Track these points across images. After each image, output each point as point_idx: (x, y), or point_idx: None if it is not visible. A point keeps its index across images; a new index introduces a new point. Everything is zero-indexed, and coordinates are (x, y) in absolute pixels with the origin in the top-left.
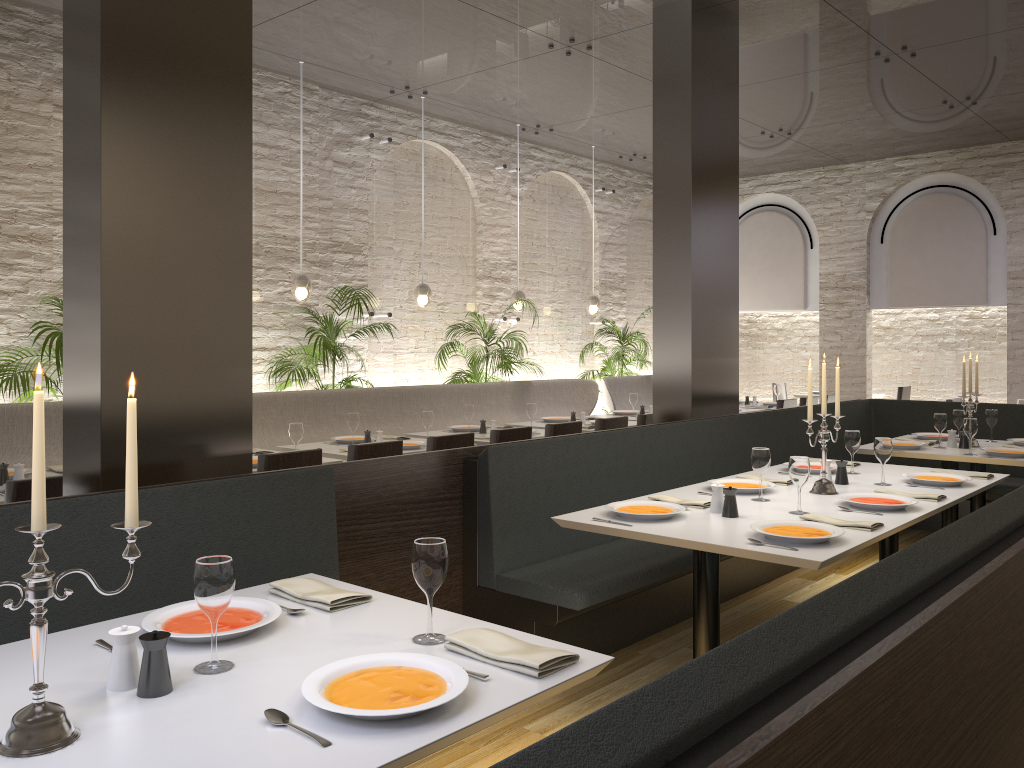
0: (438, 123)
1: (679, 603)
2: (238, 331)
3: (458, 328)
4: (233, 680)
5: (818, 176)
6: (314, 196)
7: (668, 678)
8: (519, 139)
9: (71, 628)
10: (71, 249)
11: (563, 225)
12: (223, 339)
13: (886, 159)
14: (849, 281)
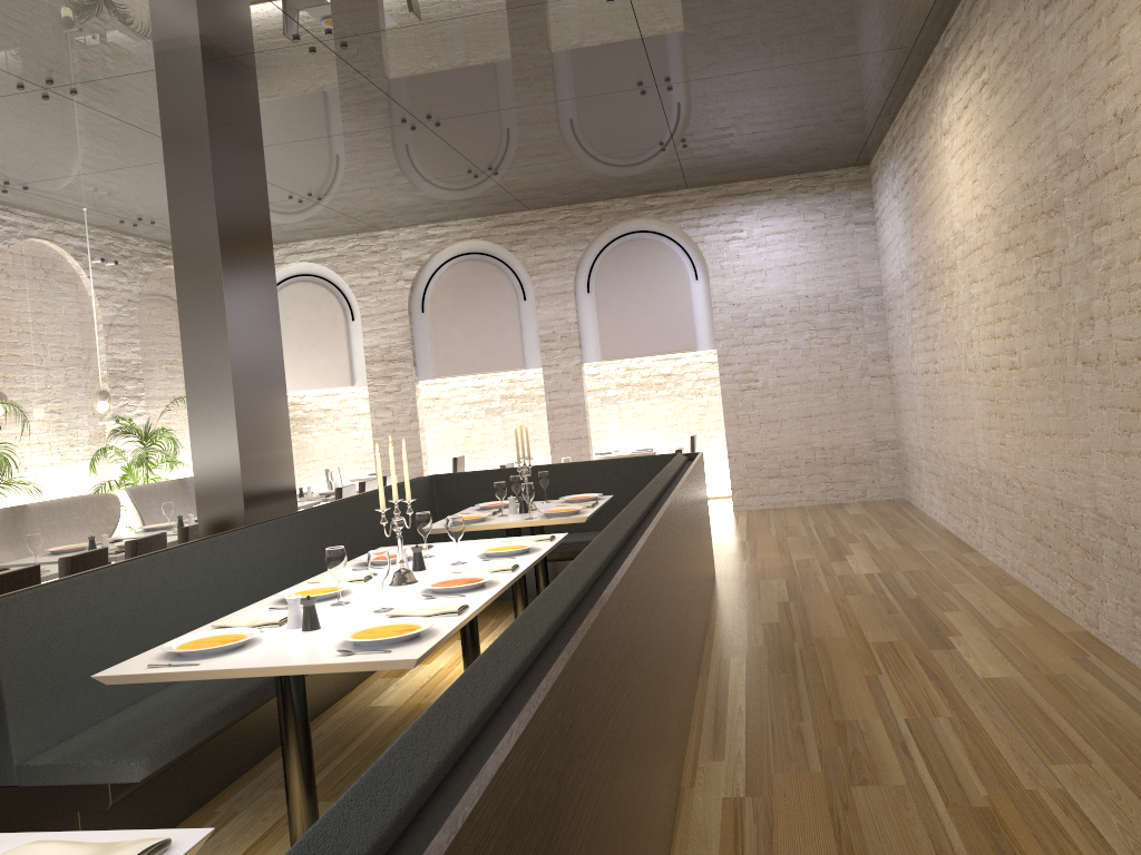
0: None
1: (257, 740)
2: None
3: None
4: None
5: (353, 243)
6: None
7: (311, 835)
8: None
9: None
10: None
11: (53, 305)
12: None
13: (419, 226)
14: (395, 353)
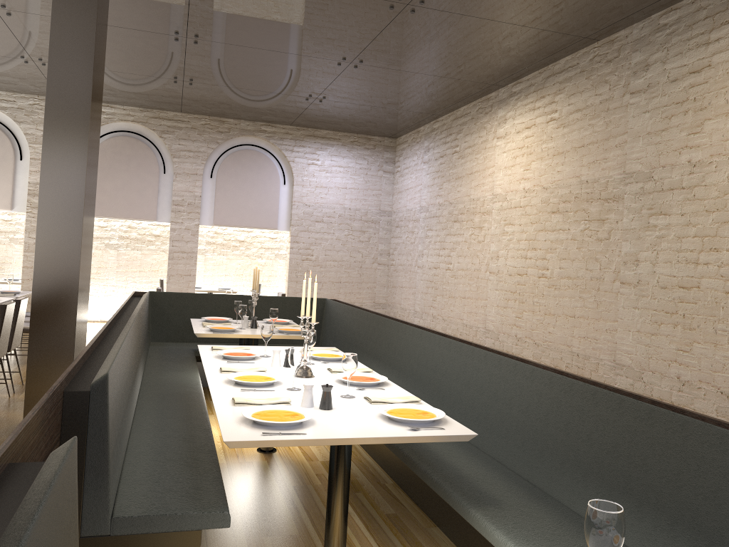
0: None
1: None
2: None
3: None
4: None
5: (33, 102)
6: None
7: None
8: None
9: None
10: None
11: None
12: None
13: None
14: None
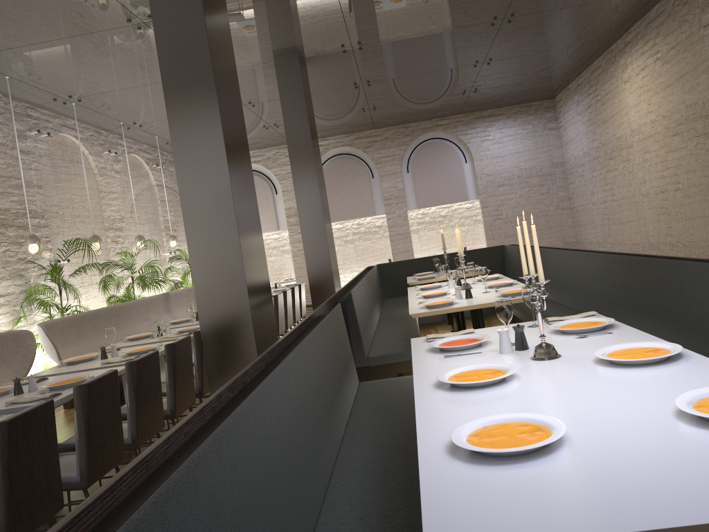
0: (72, 122)
1: None
2: (261, 240)
3: (108, 265)
4: (529, 342)
5: (275, 151)
6: (14, 177)
7: None
8: (113, 132)
9: (337, 390)
10: (192, 197)
11: (143, 190)
12: (259, 245)
13: None
14: None
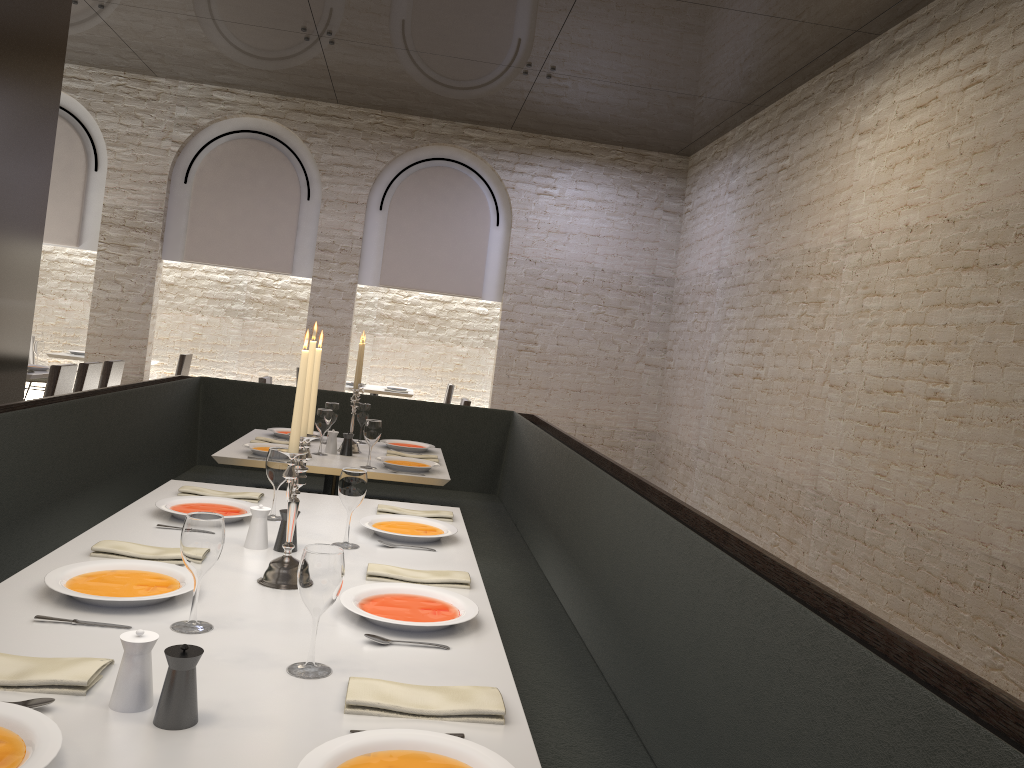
0: None
1: None
2: None
3: None
4: None
5: (117, 82)
6: None
7: None
8: None
9: None
10: None
11: None
12: None
13: (204, 85)
14: (141, 221)
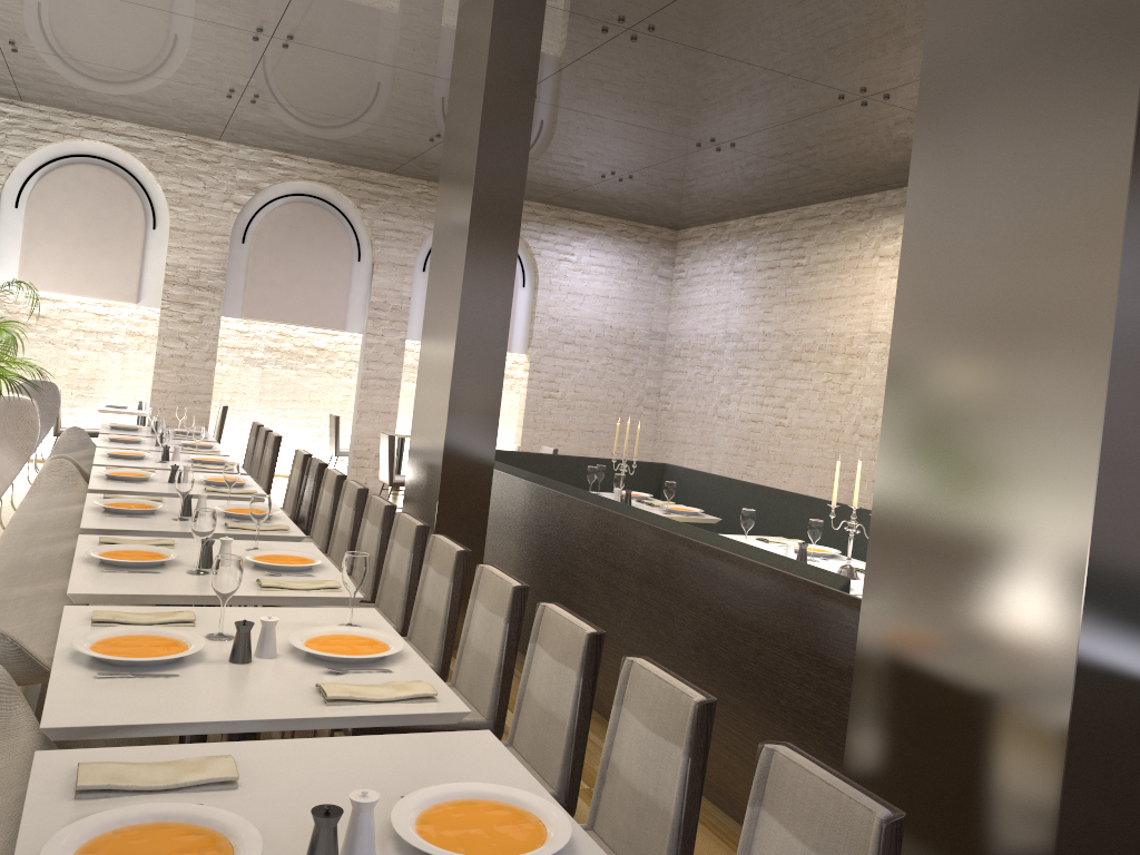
0: None
1: None
2: None
3: None
4: None
5: (179, 143)
6: None
7: None
8: None
9: None
10: (1139, 336)
11: None
12: None
13: (264, 150)
14: (204, 280)
